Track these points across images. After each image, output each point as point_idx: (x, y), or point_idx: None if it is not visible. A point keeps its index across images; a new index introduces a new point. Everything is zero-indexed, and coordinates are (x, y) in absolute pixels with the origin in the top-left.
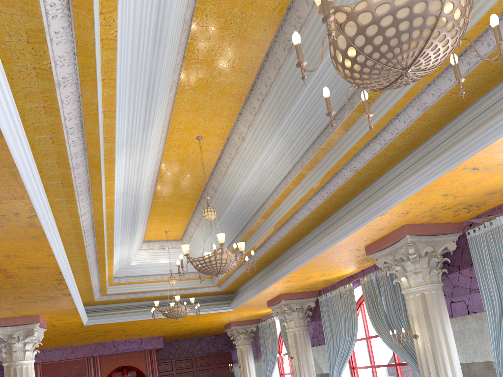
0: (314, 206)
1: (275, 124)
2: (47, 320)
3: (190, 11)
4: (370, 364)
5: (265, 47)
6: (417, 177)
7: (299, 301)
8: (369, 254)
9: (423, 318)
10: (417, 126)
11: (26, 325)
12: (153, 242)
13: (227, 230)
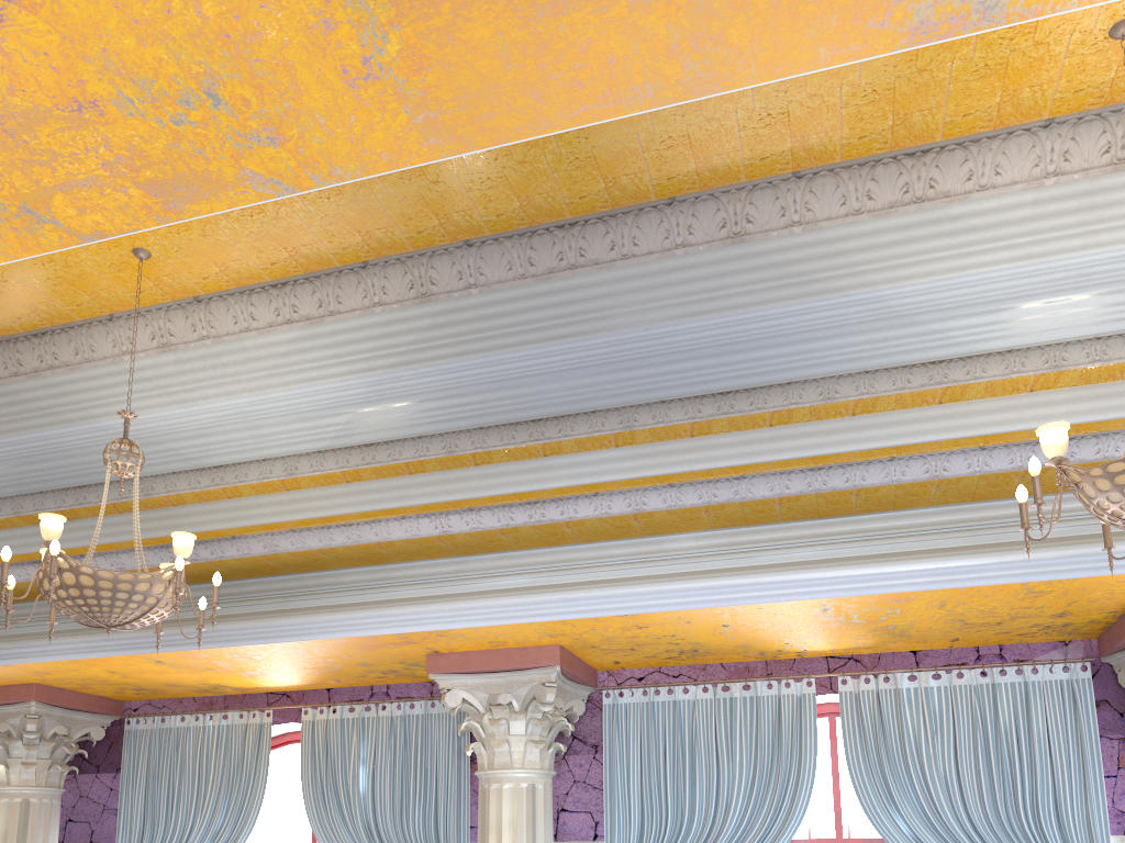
0: None
1: None
2: None
3: None
4: None
5: None
6: (81, 642)
7: None
8: None
9: (15, 841)
10: None
11: None
12: None
13: None
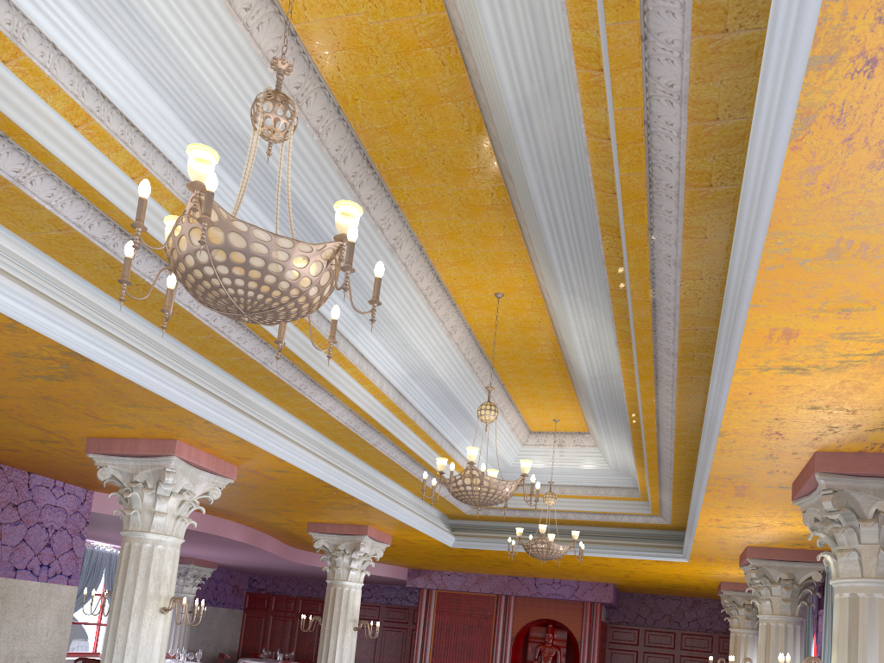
0: (670, 405)
1: (553, 279)
2: (388, 533)
3: (355, 161)
4: None
5: (496, 174)
6: (712, 378)
7: (789, 565)
8: (794, 499)
9: (846, 644)
10: (698, 287)
11: (352, 536)
12: (545, 435)
13: (620, 426)
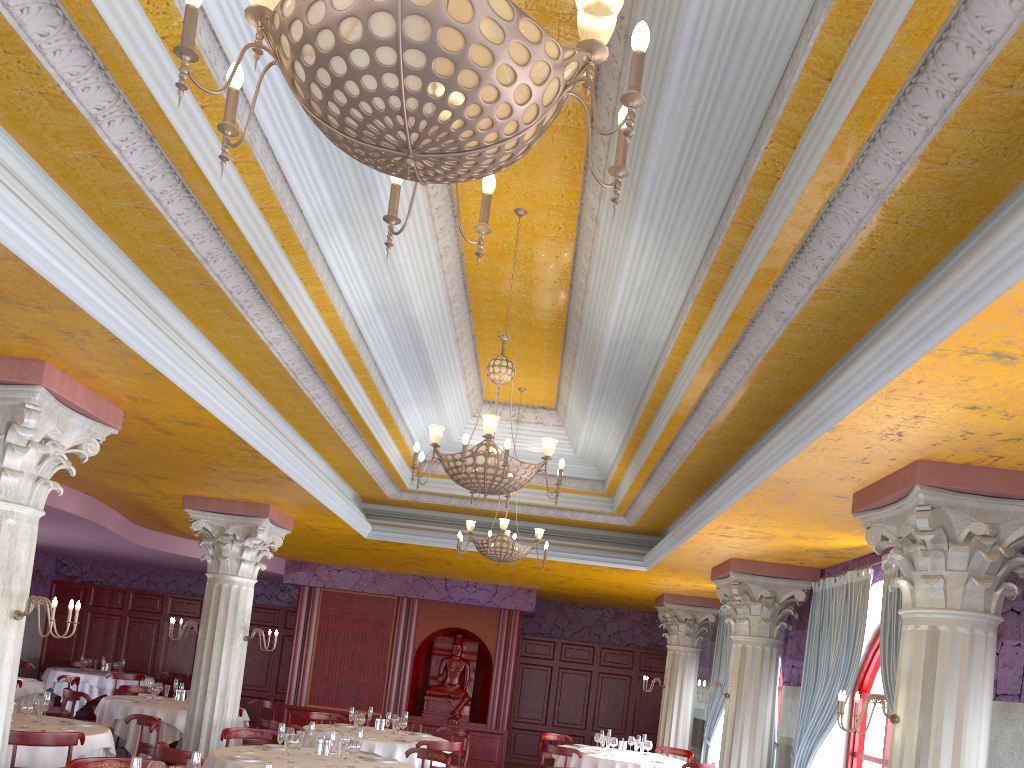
0: (734, 386)
1: (631, 198)
2: (291, 517)
3: None
4: (883, 756)
5: None
6: (874, 357)
7: (772, 582)
8: (856, 512)
9: (920, 683)
10: (883, 234)
11: (247, 518)
12: (501, 406)
13: (616, 405)
